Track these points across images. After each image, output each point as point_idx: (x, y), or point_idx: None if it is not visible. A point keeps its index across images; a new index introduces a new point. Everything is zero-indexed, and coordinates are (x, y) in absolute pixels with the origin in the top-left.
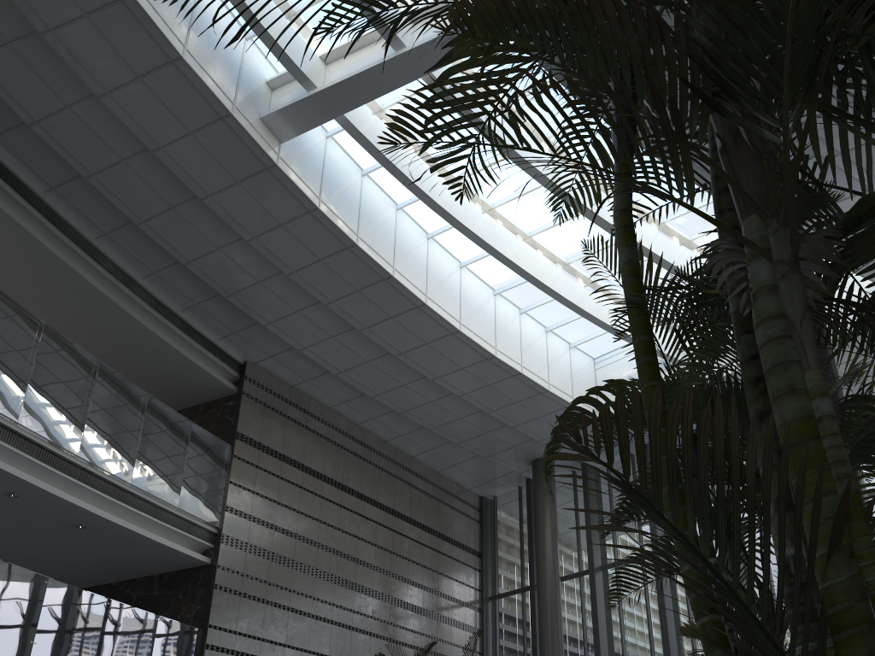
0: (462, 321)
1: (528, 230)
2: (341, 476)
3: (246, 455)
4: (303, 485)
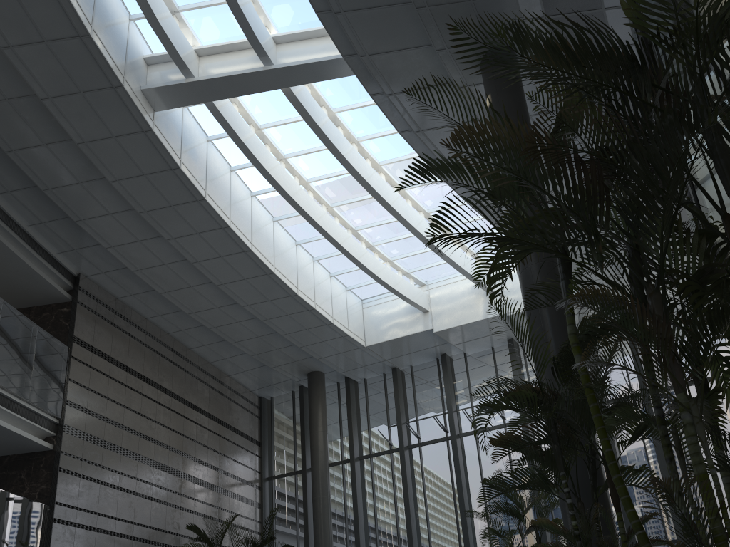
0: (275, 265)
1: (330, 202)
2: (156, 377)
3: (82, 357)
4: (128, 384)
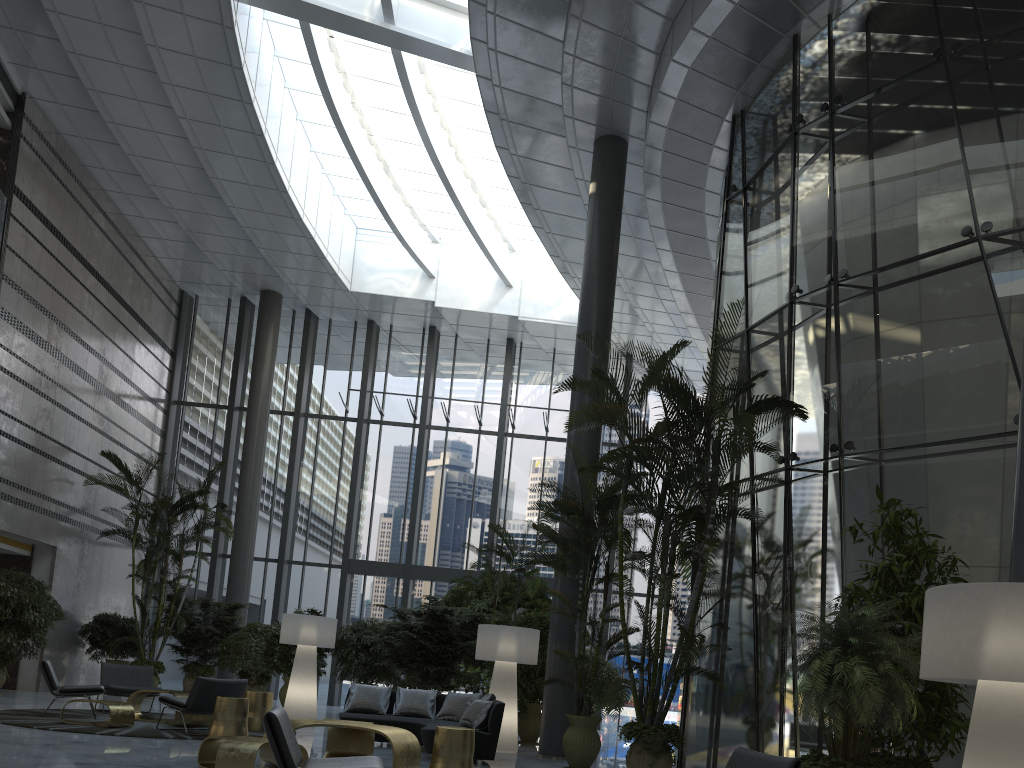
0: (290, 182)
1: (374, 129)
2: (86, 251)
3: (20, 216)
4: (59, 258)
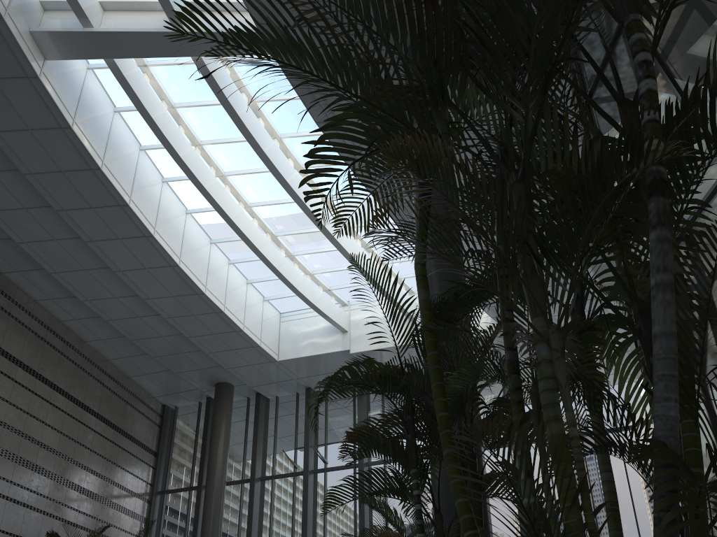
0: (182, 258)
1: (250, 201)
2: (37, 365)
3: None
4: None
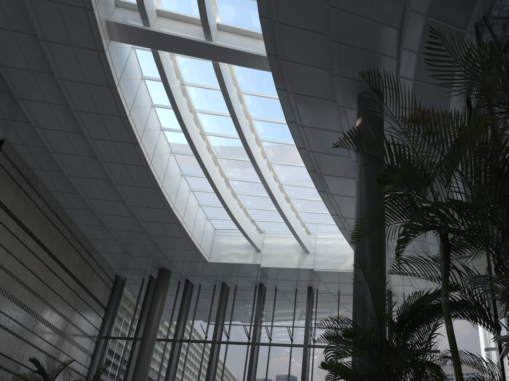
0: (163, 184)
1: (217, 154)
2: (42, 236)
3: None
4: (16, 235)
